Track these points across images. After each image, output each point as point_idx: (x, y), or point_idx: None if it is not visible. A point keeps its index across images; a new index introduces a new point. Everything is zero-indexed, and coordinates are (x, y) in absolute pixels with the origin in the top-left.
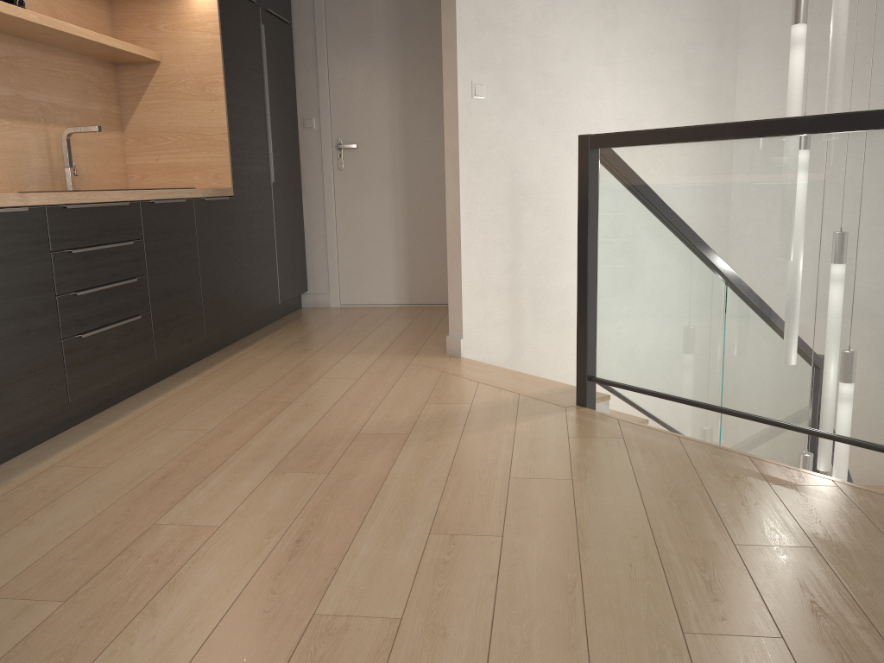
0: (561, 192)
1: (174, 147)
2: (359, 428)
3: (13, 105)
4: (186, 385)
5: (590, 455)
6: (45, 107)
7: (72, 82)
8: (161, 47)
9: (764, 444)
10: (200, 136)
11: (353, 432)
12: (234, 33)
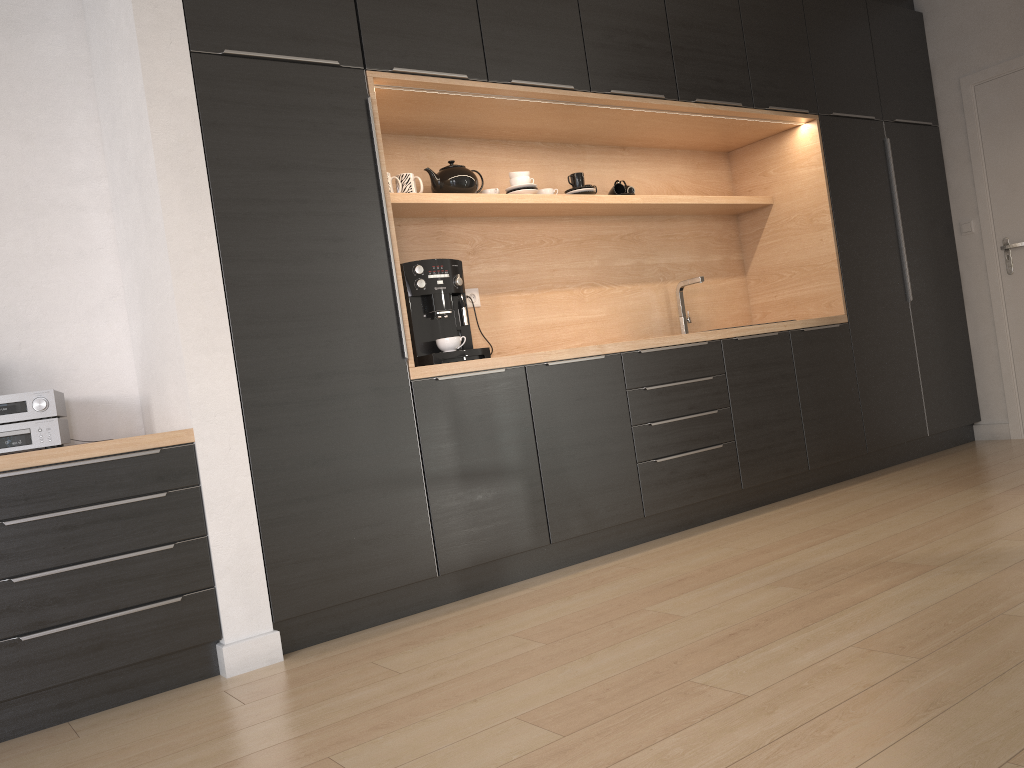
0: None
1: (789, 282)
2: (891, 557)
3: (634, 272)
4: (771, 513)
5: None
6: (663, 268)
7: (689, 241)
8: (771, 190)
9: None
10: (811, 267)
11: (880, 560)
12: (843, 158)
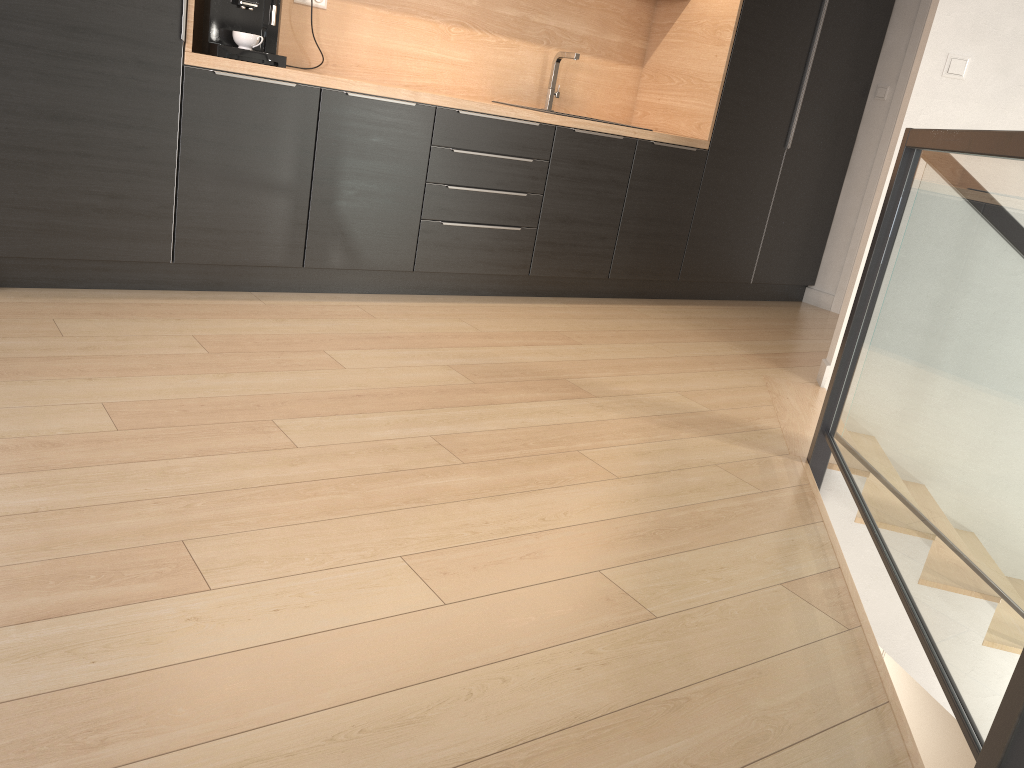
0: None
1: (675, 89)
2: (574, 377)
3: (516, 25)
4: (545, 306)
5: (689, 480)
6: (551, 31)
7: (591, 11)
8: None
9: None
10: (698, 82)
11: (561, 377)
12: None
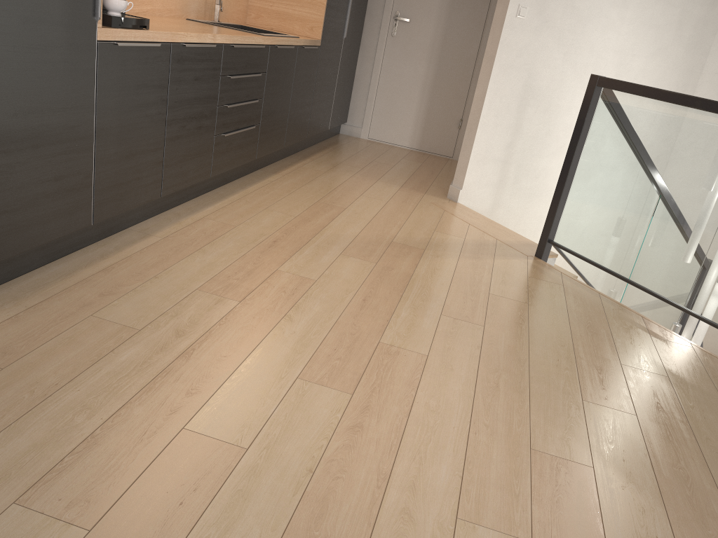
0: (558, 99)
1: None
2: (392, 238)
3: None
4: (272, 179)
5: (541, 291)
6: None
7: None
8: None
9: (649, 311)
10: None
11: (388, 240)
12: None
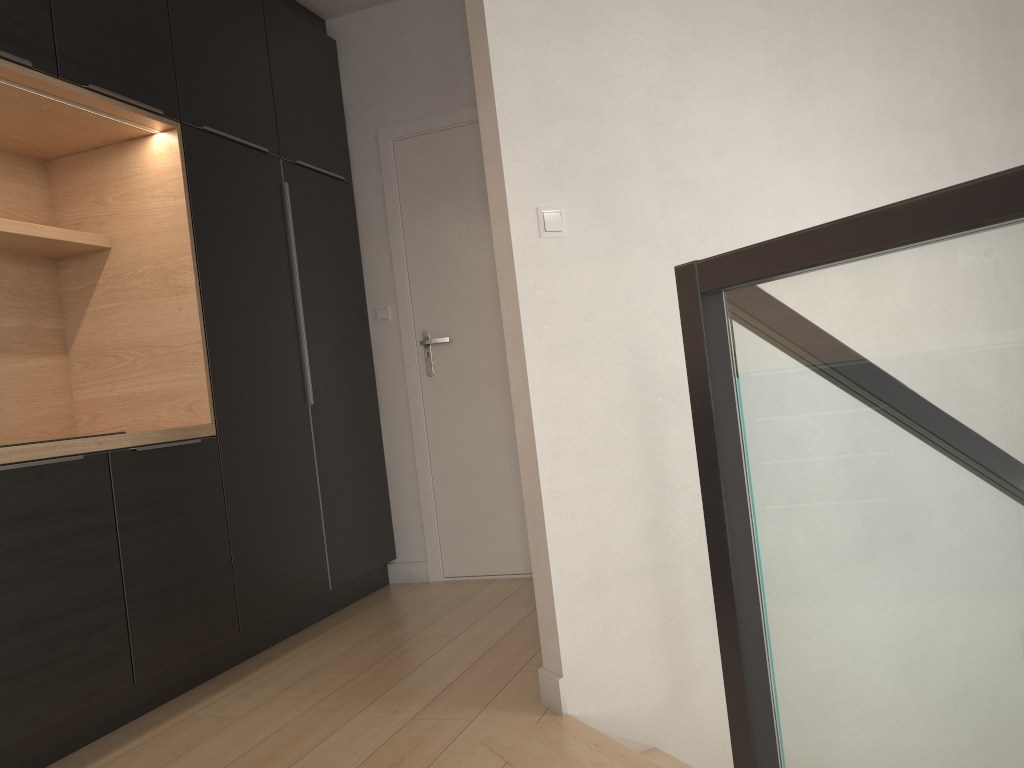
0: None
1: (133, 369)
2: None
3: None
4: None
5: None
6: None
7: None
8: (110, 226)
9: None
10: (166, 350)
11: None
12: (219, 194)
